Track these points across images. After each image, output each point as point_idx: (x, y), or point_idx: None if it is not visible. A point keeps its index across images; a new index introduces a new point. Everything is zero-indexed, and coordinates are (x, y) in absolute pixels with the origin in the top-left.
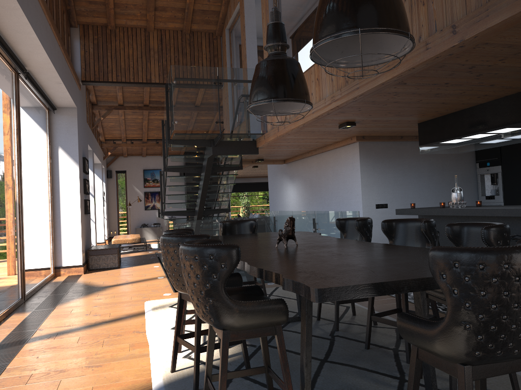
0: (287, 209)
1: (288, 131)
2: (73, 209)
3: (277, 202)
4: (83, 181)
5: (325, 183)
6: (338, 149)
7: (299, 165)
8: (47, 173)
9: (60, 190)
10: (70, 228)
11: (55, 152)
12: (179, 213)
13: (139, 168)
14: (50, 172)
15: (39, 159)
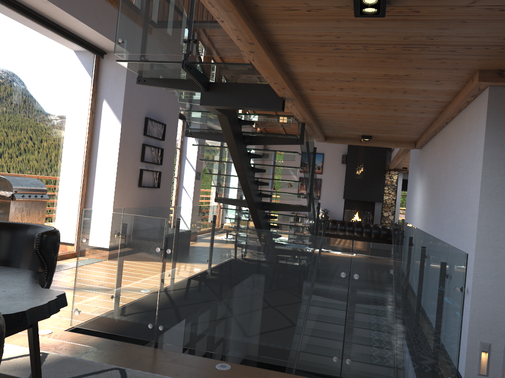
0: (413, 222)
1: (227, 29)
2: (107, 178)
3: (409, 209)
4: (142, 147)
5: (443, 183)
6: (463, 111)
7: (428, 150)
8: (81, 130)
9: (99, 152)
10: (102, 200)
11: (99, 106)
12: (238, 202)
13: (297, 150)
14: (88, 130)
15: (50, 108)
